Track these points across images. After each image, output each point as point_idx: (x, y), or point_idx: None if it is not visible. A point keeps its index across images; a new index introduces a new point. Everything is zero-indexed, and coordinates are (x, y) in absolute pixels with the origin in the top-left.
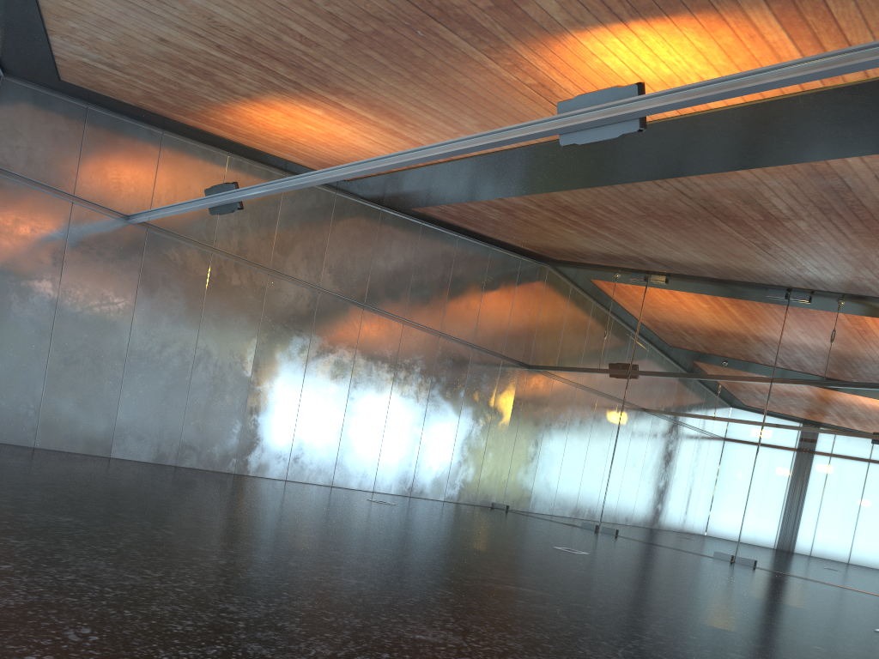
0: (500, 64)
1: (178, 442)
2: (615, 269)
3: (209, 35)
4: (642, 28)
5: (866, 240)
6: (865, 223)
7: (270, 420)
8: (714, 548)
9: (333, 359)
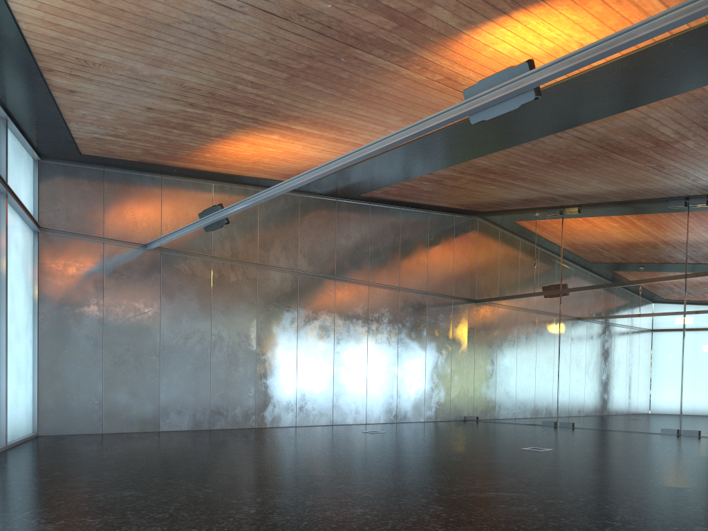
0: (411, 69)
1: (208, 410)
2: (533, 210)
3: (183, 97)
4: (523, 15)
5: None
6: None
7: (276, 381)
8: (660, 426)
9: (317, 324)
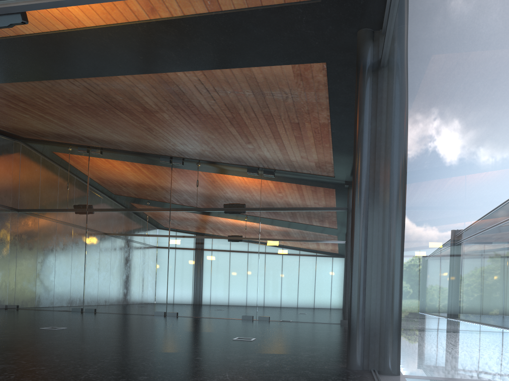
0: None
1: None
2: (67, 145)
3: None
4: None
5: (201, 127)
6: (197, 116)
7: None
8: (154, 310)
9: None
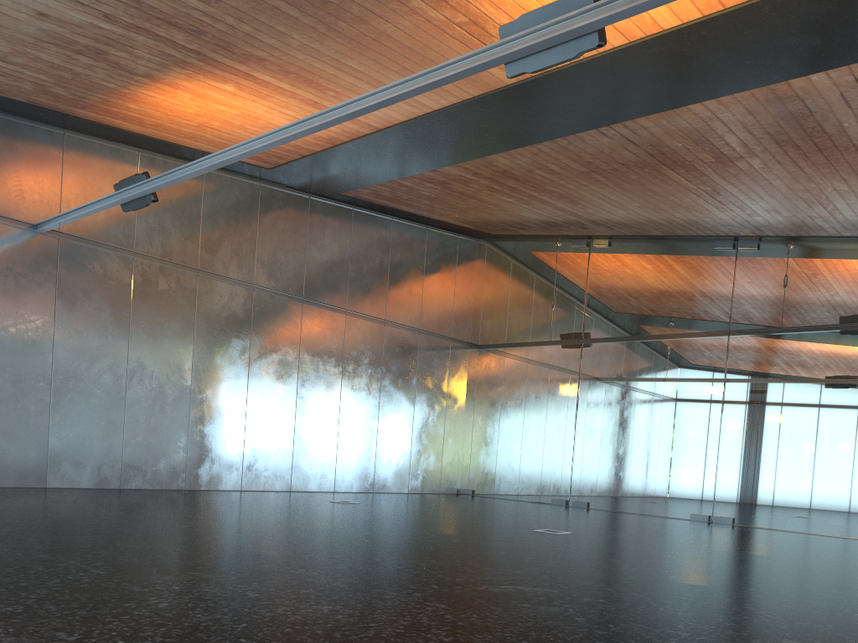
0: (426, 1)
1: (119, 463)
2: (555, 238)
3: (93, 2)
4: None
5: (823, 172)
6: (824, 152)
7: (217, 429)
8: (690, 510)
9: (277, 358)
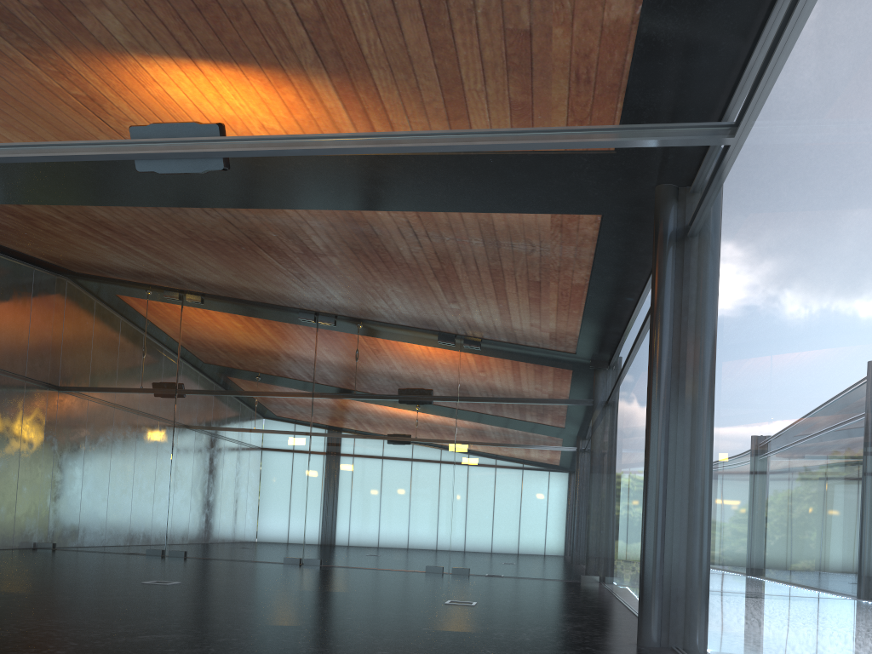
0: (42, 68)
1: None
2: (146, 287)
3: None
4: (210, 69)
5: (385, 277)
6: (386, 264)
7: None
8: (283, 554)
9: None
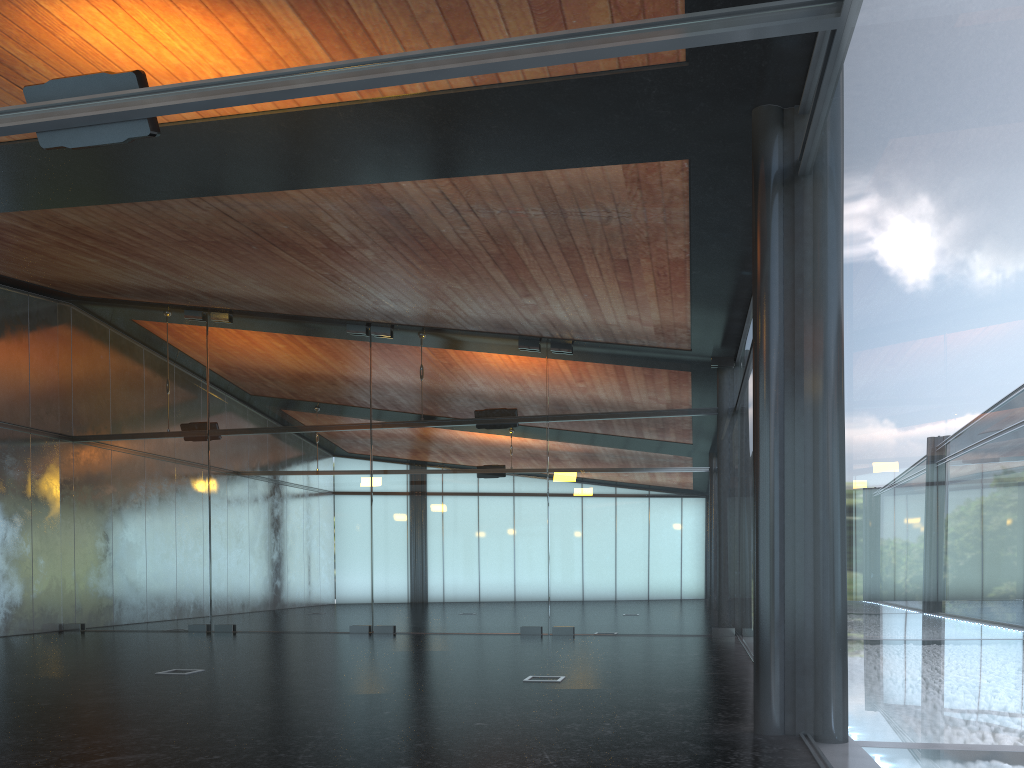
0: None
1: None
2: (163, 307)
3: None
4: None
5: (435, 271)
6: (431, 253)
7: None
8: (349, 622)
9: None
